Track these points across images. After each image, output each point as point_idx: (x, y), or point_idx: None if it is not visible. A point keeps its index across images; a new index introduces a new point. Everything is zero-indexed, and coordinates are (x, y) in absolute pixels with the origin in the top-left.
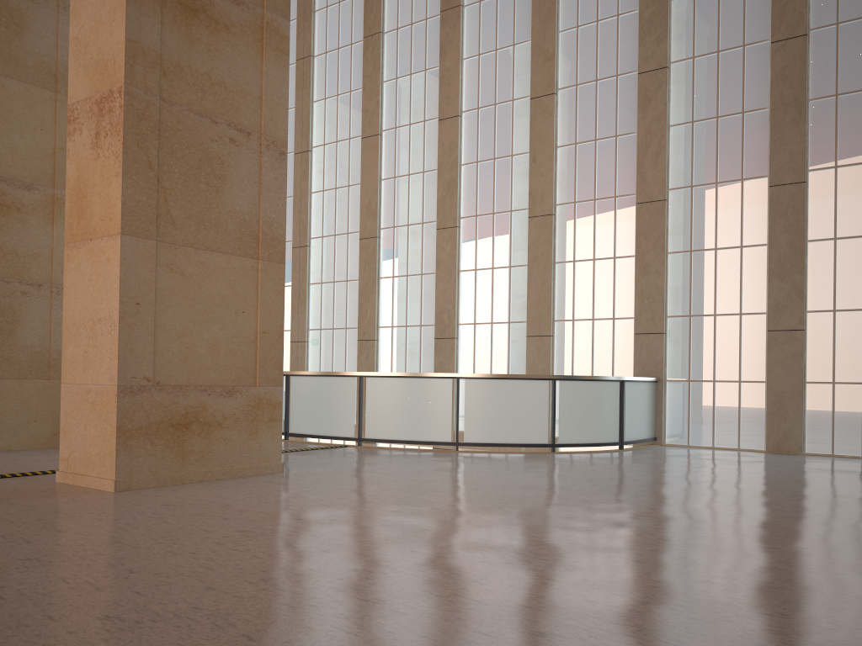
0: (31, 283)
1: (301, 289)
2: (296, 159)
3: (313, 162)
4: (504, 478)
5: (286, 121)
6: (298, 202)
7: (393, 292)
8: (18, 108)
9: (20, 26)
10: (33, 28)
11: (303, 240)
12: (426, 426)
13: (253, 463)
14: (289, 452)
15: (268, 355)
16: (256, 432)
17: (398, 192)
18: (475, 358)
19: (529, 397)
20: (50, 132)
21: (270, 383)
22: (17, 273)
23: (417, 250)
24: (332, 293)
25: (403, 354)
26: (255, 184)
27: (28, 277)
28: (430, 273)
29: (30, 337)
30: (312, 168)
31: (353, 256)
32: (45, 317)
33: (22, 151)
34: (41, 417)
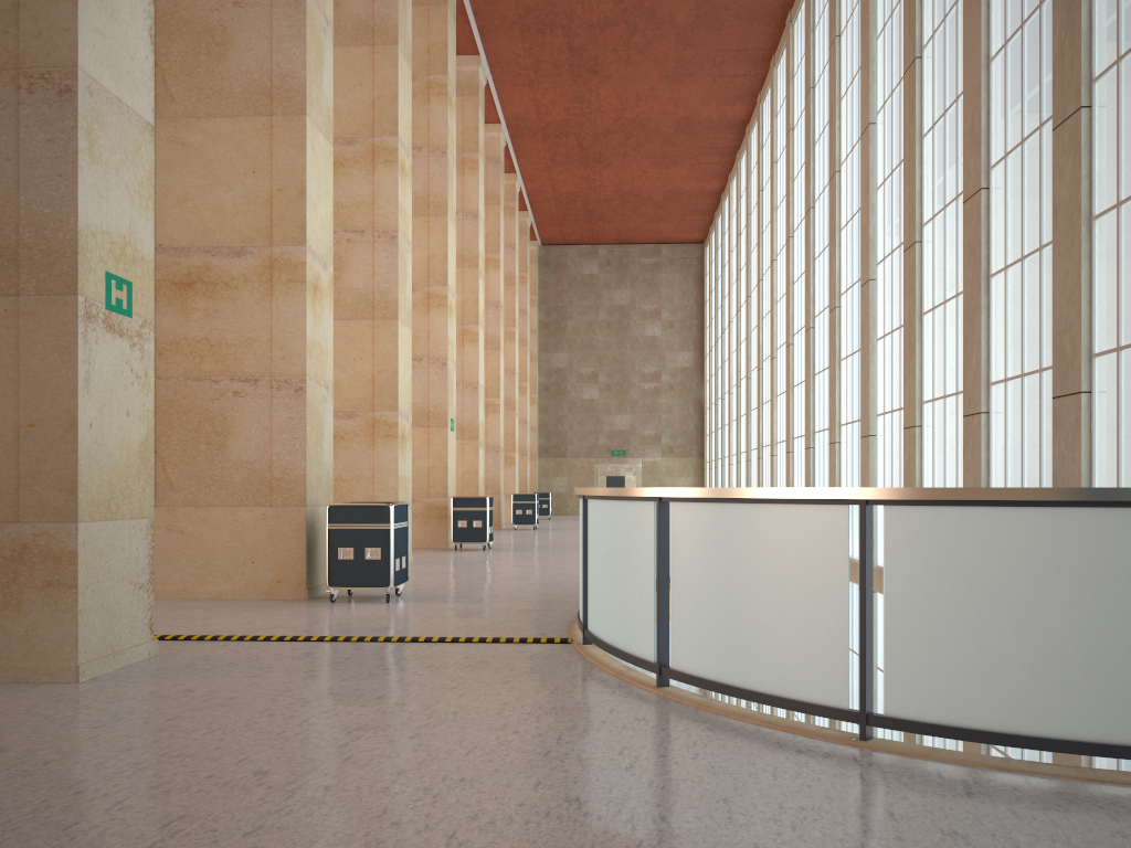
0: (245, 379)
1: (911, 327)
2: (904, 83)
3: (924, 78)
4: (111, 797)
5: (74, 27)
6: (907, 163)
7: (1005, 302)
8: (223, 153)
9: (224, 45)
10: (239, 41)
11: (911, 232)
12: (627, 618)
13: (14, 659)
14: (408, 642)
15: (41, 466)
16: (17, 605)
17: (1010, 74)
18: (1120, 442)
19: (795, 557)
20: (264, 172)
21: (49, 518)
22: (227, 368)
23: (1034, 194)
24: (944, 325)
25: (1020, 441)
26: (9, 163)
27: (241, 371)
28: (1050, 242)
29: (246, 451)
30: (923, 90)
31: (962, 243)
32: (263, 422)
33: (229, 208)
34: (261, 557)
